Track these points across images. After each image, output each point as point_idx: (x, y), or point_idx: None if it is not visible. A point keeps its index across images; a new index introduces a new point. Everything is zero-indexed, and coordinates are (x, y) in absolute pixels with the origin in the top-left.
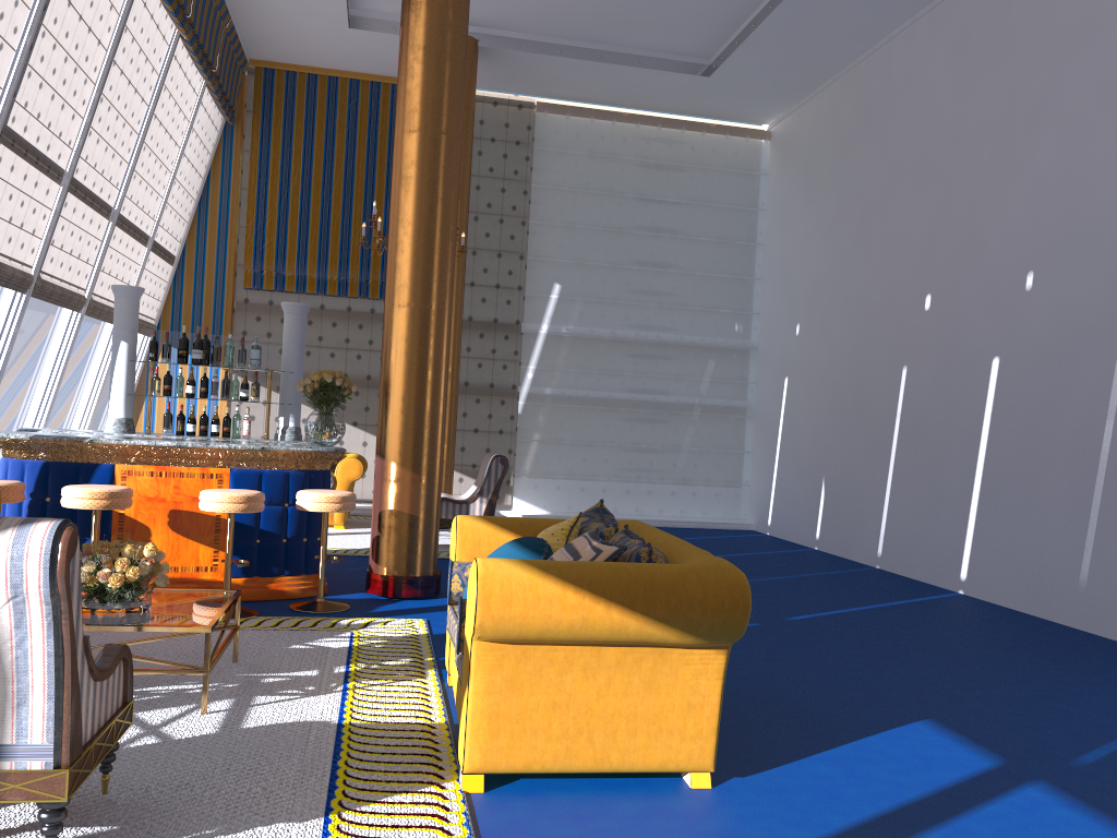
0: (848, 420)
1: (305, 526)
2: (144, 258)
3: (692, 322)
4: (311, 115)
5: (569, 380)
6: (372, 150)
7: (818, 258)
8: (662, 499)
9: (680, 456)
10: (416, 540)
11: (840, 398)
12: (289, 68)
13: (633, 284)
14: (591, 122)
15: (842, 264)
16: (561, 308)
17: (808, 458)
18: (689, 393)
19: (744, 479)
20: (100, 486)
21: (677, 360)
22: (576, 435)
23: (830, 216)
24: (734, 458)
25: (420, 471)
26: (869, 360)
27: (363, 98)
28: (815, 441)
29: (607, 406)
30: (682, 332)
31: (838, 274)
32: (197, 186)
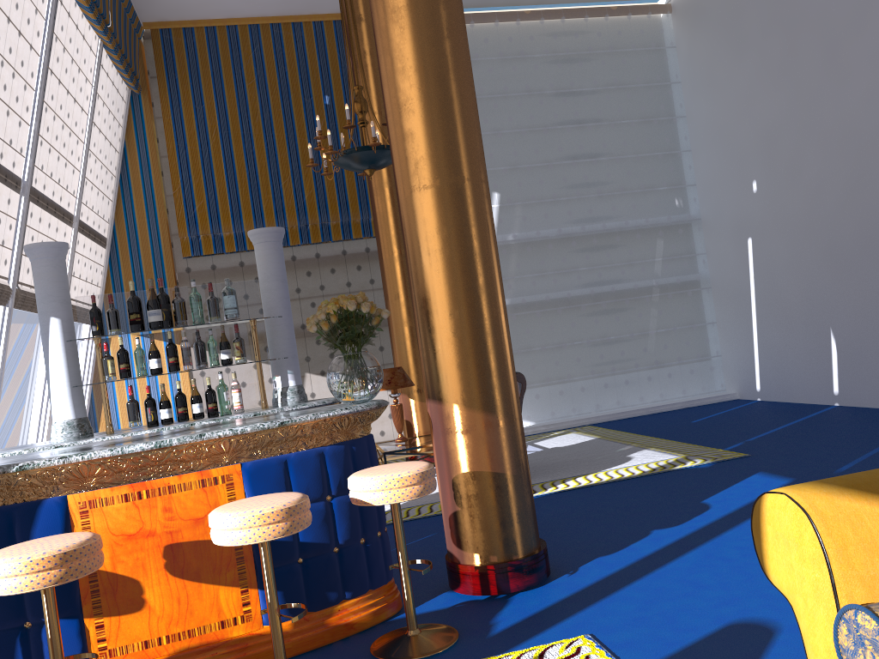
0: (856, 262)
1: (359, 521)
2: (72, 239)
3: (633, 205)
4: (217, 68)
5: (527, 286)
6: (285, 92)
7: (768, 106)
8: (640, 386)
9: (649, 340)
10: (512, 507)
11: (838, 242)
12: (185, 24)
13: (569, 178)
14: (496, 26)
15: (807, 102)
16: (504, 216)
17: (802, 313)
18: (645, 276)
19: (714, 350)
20: (45, 542)
21: (627, 246)
22: (544, 340)
23: (777, 59)
24: (701, 332)
25: (499, 411)
26: (876, 191)
27: (266, 42)
28: (808, 293)
29: (568, 305)
30: (625, 217)
31: (803, 114)
32: (115, 161)
